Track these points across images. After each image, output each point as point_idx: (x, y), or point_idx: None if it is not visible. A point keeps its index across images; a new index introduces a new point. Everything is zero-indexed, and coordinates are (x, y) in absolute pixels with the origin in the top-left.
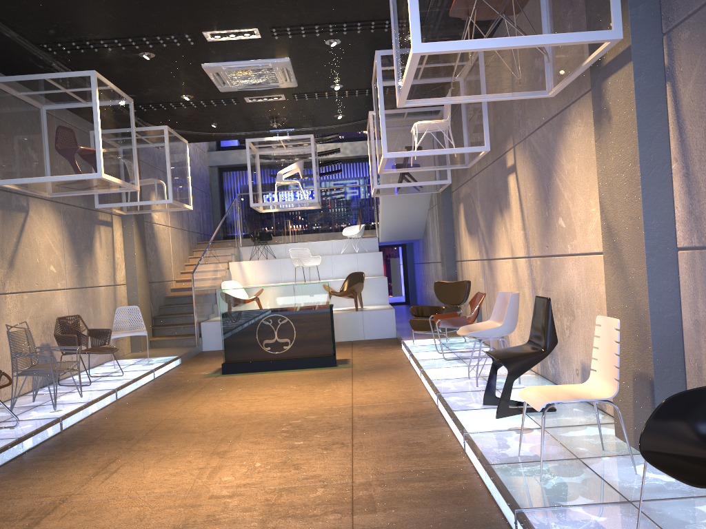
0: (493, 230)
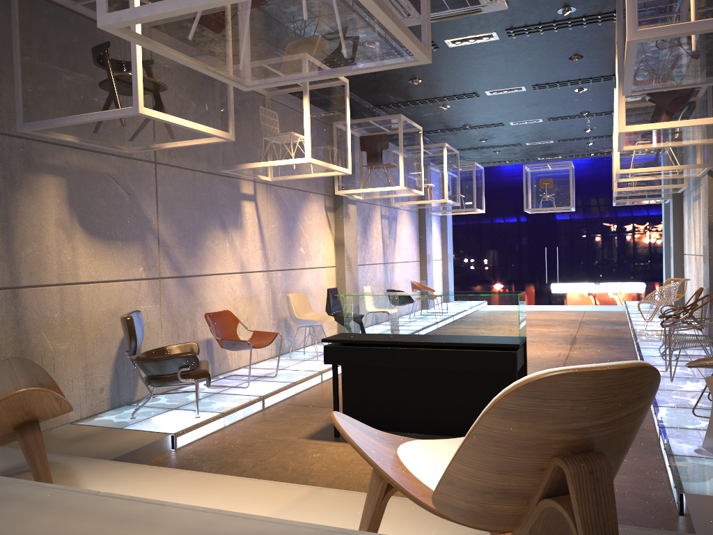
0: (203, 243)
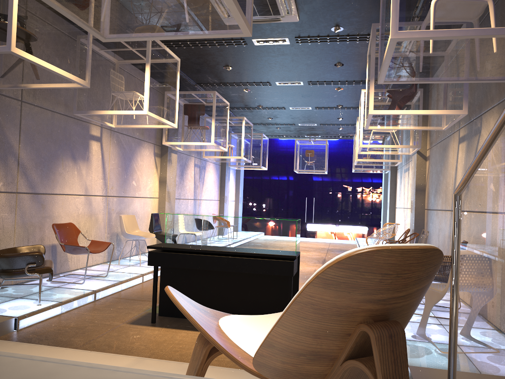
0: (55, 169)
